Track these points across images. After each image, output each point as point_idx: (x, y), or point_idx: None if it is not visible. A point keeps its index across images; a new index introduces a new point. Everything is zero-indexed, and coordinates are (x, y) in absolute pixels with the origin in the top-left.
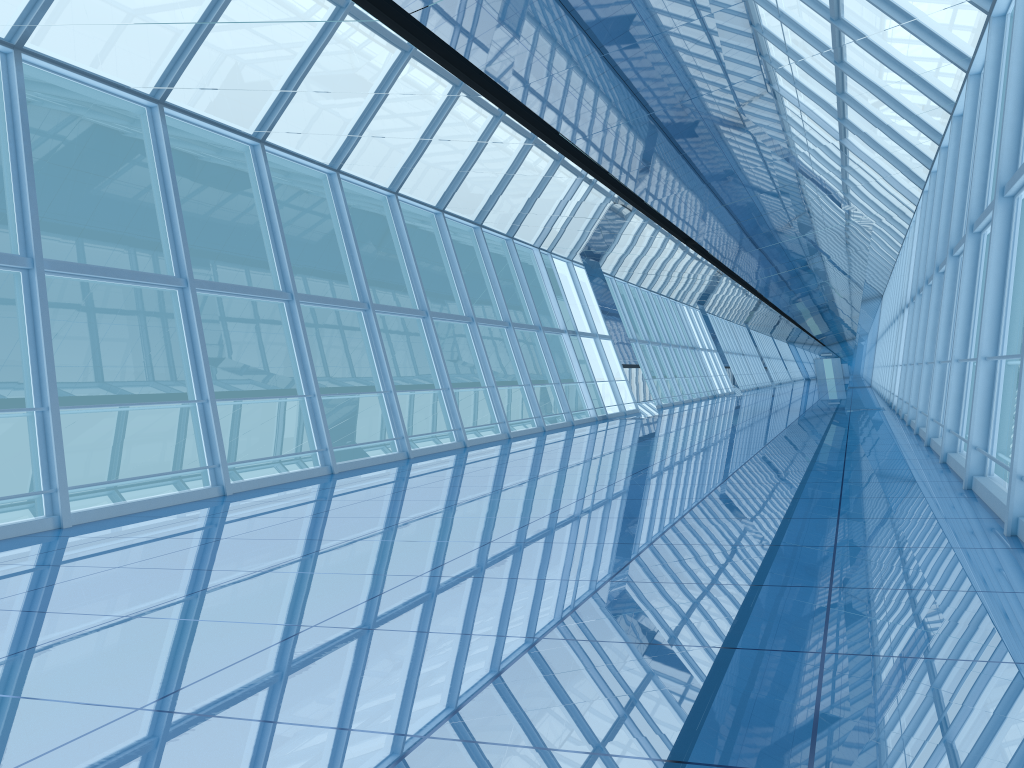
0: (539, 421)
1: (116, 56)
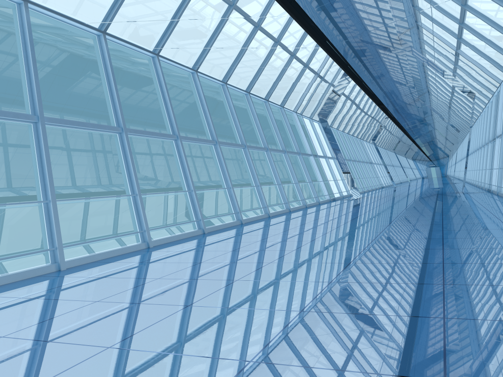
0: (303, 202)
1: (80, 2)
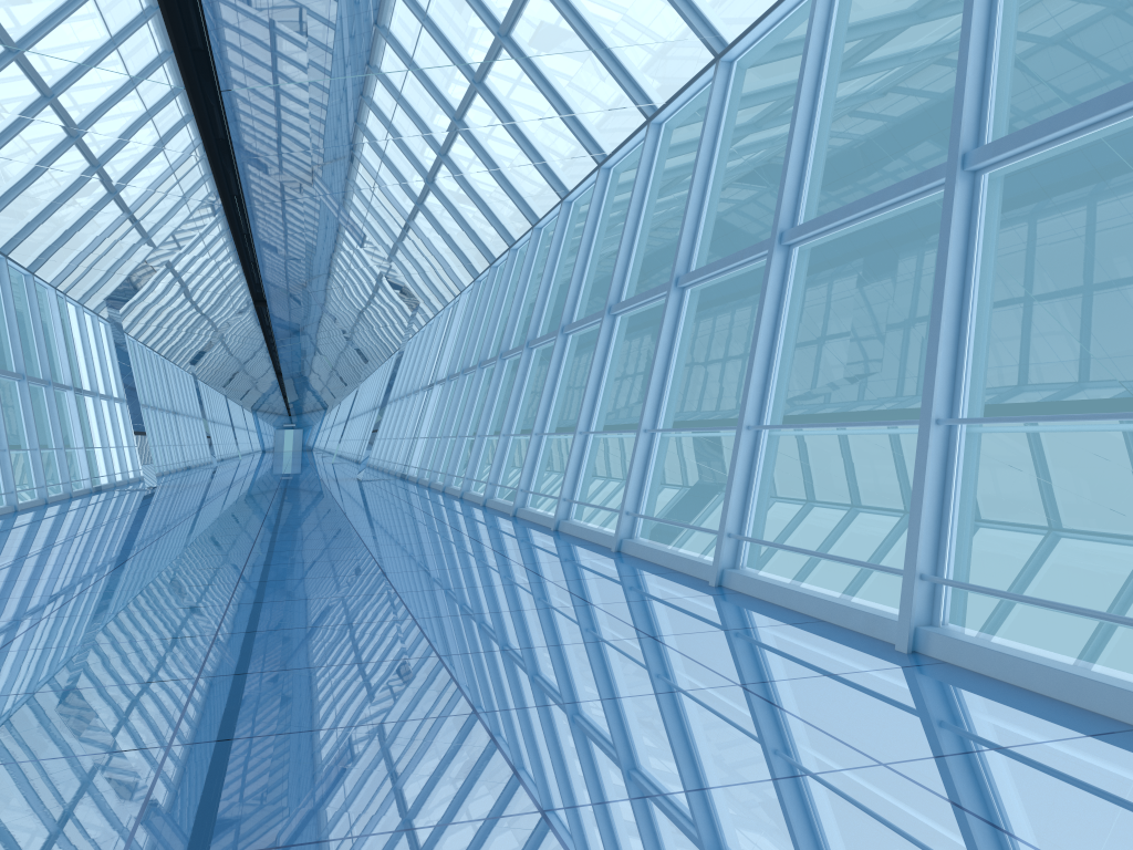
0: (42, 492)
1: None
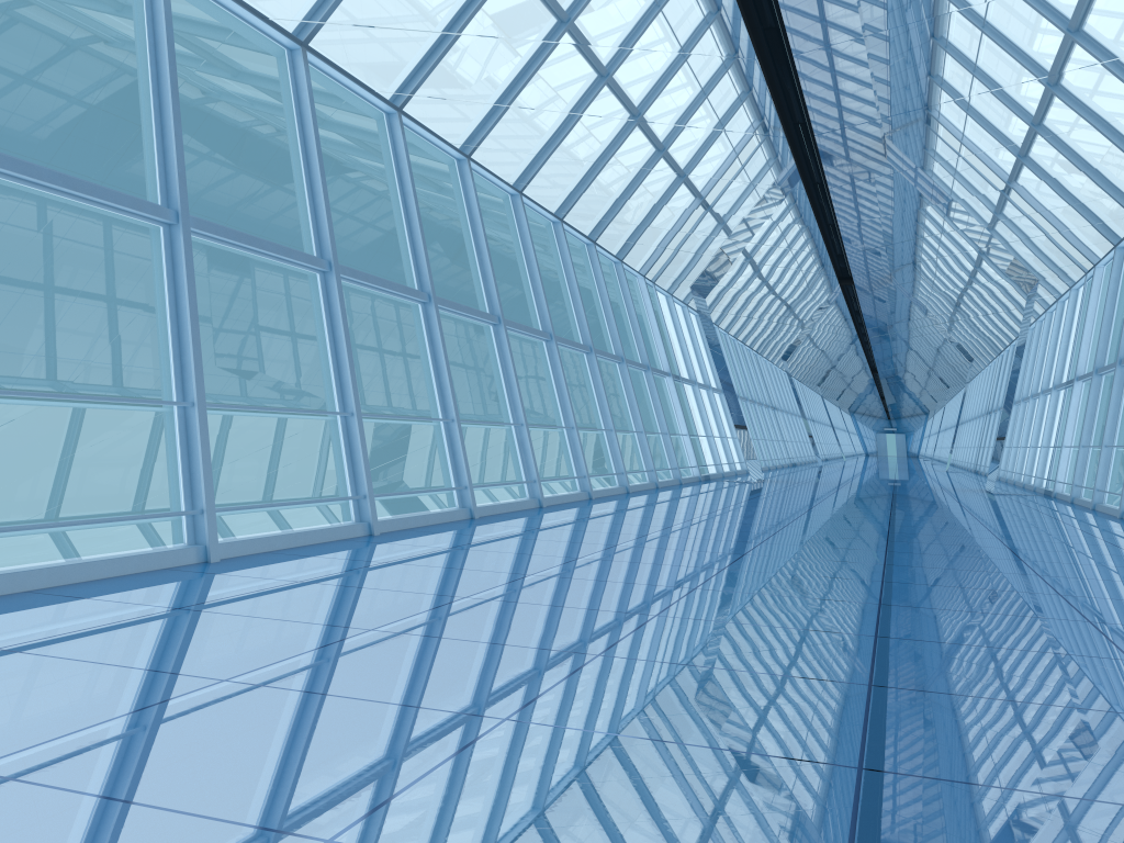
0: (651, 476)
1: None
